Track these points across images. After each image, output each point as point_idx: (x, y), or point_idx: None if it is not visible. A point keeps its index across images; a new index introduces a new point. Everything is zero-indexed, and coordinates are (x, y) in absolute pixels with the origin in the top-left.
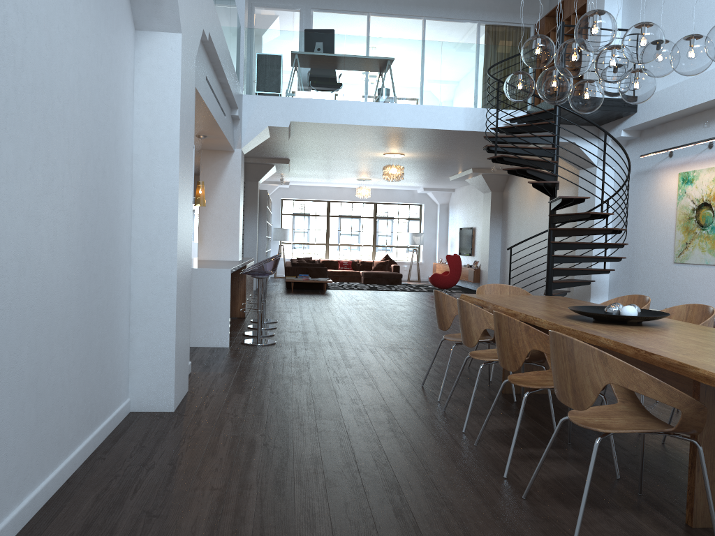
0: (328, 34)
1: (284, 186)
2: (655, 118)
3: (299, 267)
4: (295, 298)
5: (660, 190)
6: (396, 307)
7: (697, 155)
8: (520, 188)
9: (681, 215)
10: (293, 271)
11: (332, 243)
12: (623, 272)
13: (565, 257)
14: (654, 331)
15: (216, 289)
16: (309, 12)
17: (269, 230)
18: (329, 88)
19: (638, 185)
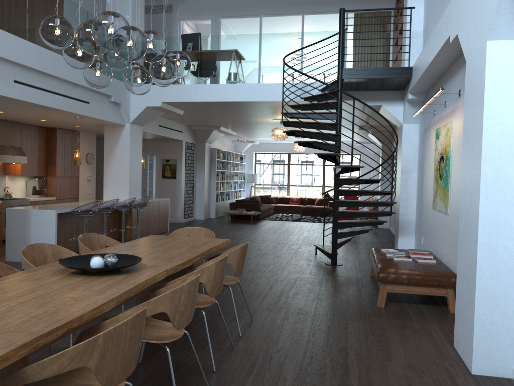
0: (187, 37)
1: (254, 143)
2: (416, 82)
3: (239, 203)
4: (214, 226)
5: (430, 144)
6: (271, 236)
7: (441, 113)
8: (396, 142)
9: (435, 166)
10: (235, 206)
11: (291, 184)
12: (419, 214)
13: (347, 202)
14: (56, 282)
15: (47, 224)
16: (217, 20)
17: (233, 176)
18: (189, 76)
19: (425, 139)
